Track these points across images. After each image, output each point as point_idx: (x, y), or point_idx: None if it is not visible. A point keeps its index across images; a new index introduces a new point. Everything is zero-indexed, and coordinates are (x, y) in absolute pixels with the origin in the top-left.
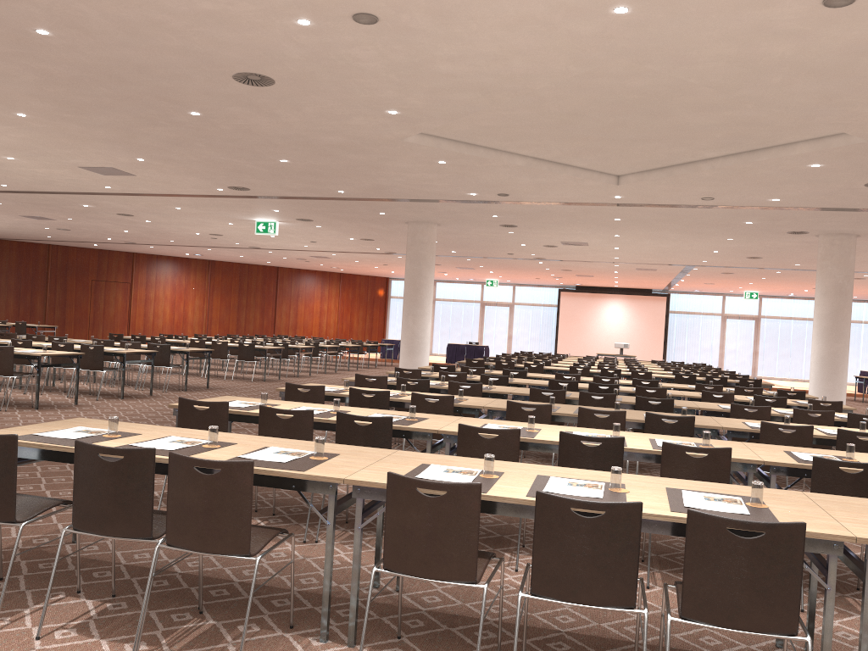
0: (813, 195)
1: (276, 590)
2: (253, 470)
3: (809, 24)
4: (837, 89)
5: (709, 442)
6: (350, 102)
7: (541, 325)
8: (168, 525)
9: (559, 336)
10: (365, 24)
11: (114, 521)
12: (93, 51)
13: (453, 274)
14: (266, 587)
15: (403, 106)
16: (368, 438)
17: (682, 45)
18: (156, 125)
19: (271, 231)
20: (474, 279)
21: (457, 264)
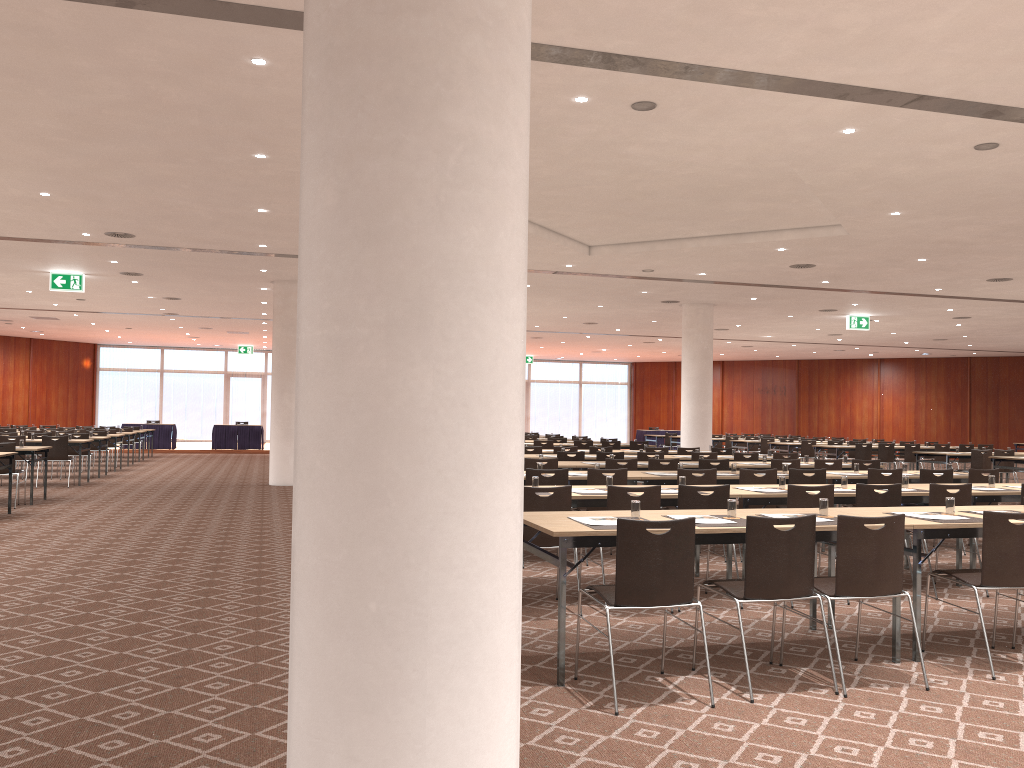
0: (738, 271)
1: (769, 643)
2: (904, 521)
3: (946, 157)
4: (891, 198)
5: (908, 484)
6: None
7: None
8: (838, 579)
9: None
10: (636, 109)
11: (788, 584)
12: (279, 86)
13: (206, 339)
14: (757, 643)
15: None
16: (711, 507)
17: (845, 158)
18: (173, 161)
19: (76, 287)
20: (222, 345)
21: (238, 327)
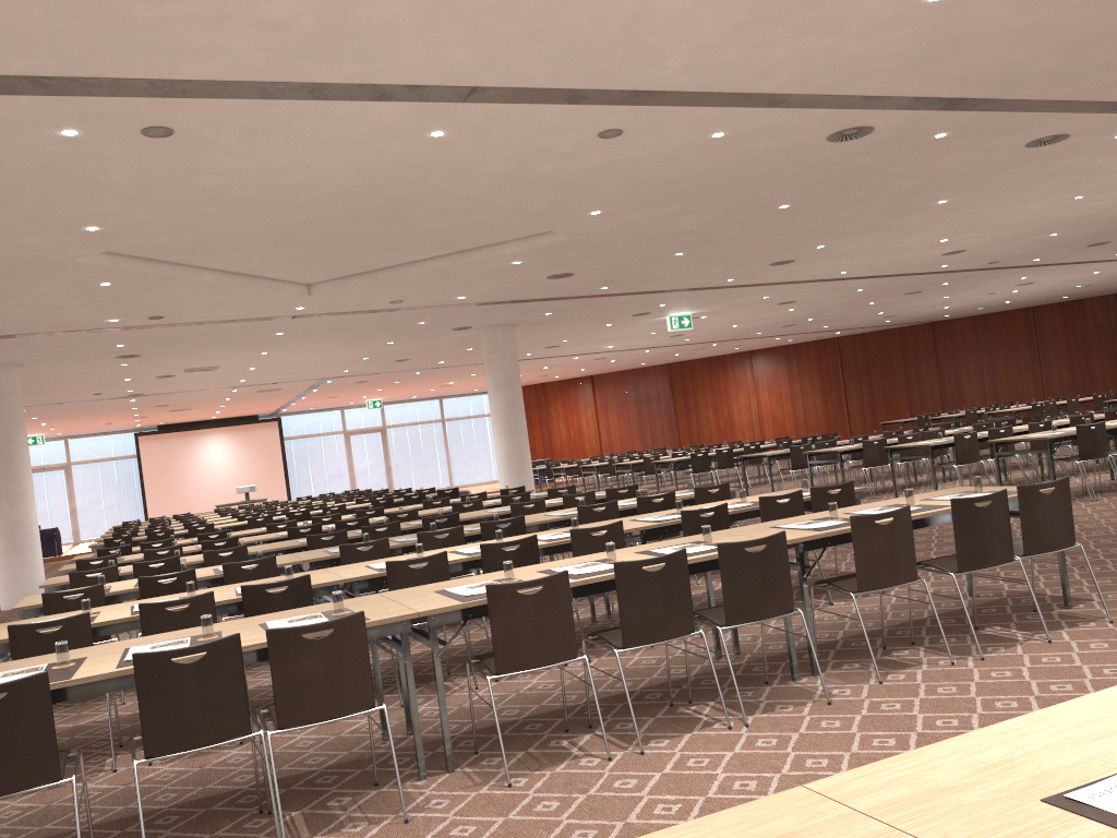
0: (498, 290)
1: (301, 775)
2: (364, 619)
3: (580, 149)
4: (572, 198)
5: (578, 526)
6: (41, 218)
7: (117, 485)
8: (279, 708)
9: (148, 494)
10: (153, 137)
11: (206, 728)
12: None
13: None
14: (287, 778)
15: (114, 221)
16: (287, 605)
17: (470, 163)
18: None
19: None
20: None
21: None
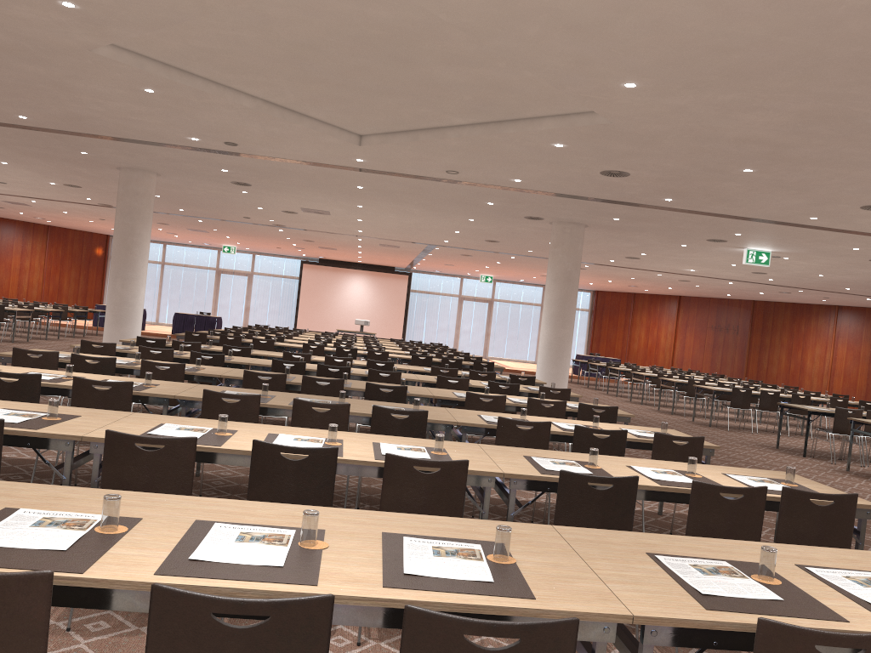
0: (553, 179)
1: None
2: None
3: None
4: (592, 54)
5: (442, 447)
6: None
7: (281, 297)
8: None
9: (300, 309)
10: None
11: None
12: None
13: (185, 236)
14: None
15: None
16: None
17: None
18: None
19: None
20: (209, 244)
21: (188, 224)
